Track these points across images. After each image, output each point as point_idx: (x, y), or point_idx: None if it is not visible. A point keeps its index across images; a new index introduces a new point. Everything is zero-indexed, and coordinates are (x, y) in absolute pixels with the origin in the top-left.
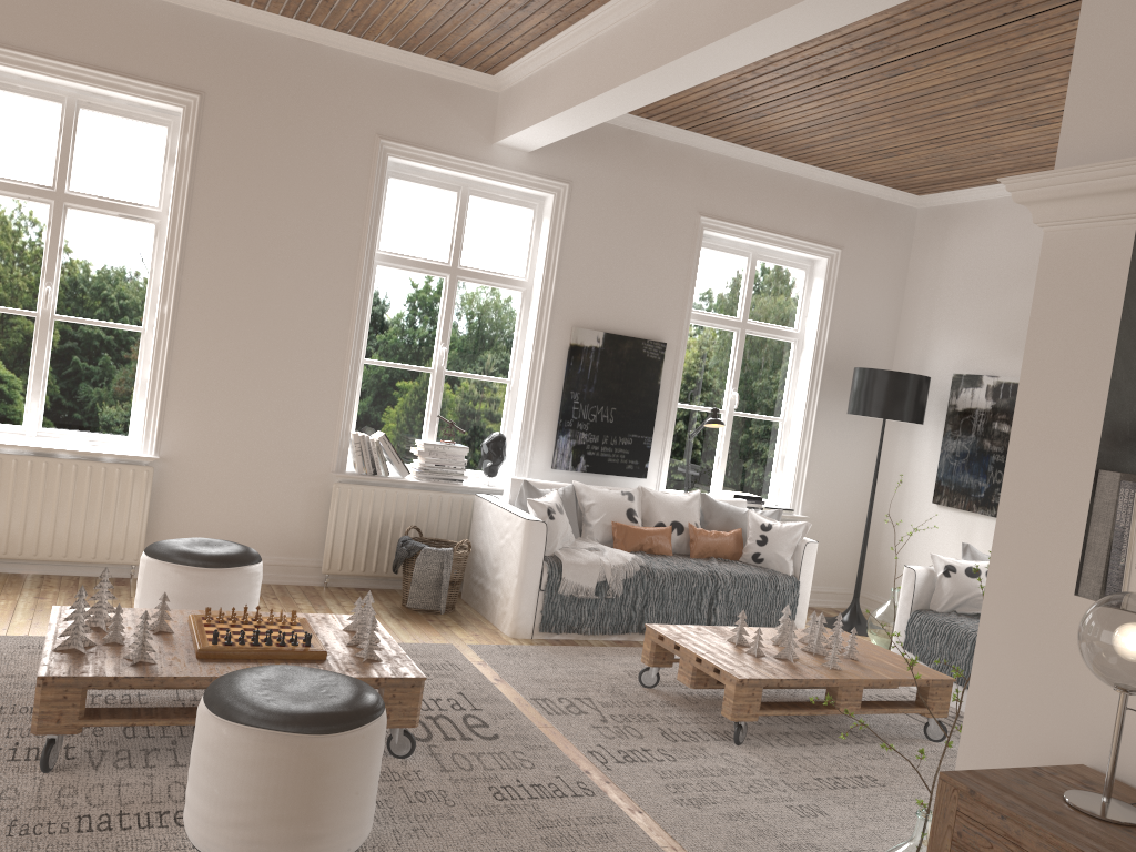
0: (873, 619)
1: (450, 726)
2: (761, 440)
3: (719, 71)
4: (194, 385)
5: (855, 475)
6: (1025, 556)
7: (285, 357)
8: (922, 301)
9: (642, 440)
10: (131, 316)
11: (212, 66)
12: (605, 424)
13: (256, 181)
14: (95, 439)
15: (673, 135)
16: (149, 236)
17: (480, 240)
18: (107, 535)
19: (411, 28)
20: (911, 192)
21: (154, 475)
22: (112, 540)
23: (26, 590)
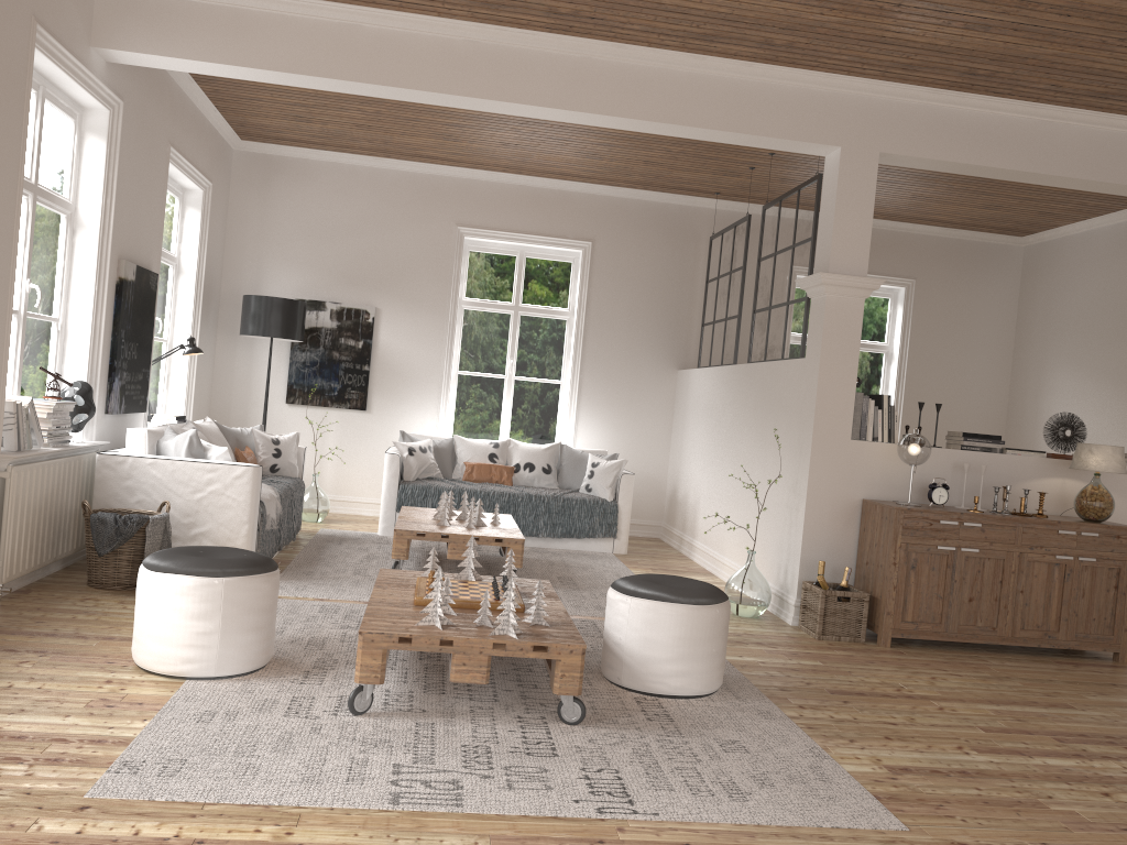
0: (310, 501)
1: None
2: (157, 362)
3: (507, 113)
4: None
5: (207, 386)
6: (829, 428)
7: None
8: (250, 233)
9: (147, 374)
10: None
11: None
12: (134, 361)
13: None
14: None
15: None
16: None
17: (44, 152)
18: None
19: None
20: (242, 137)
21: None
22: None
23: None
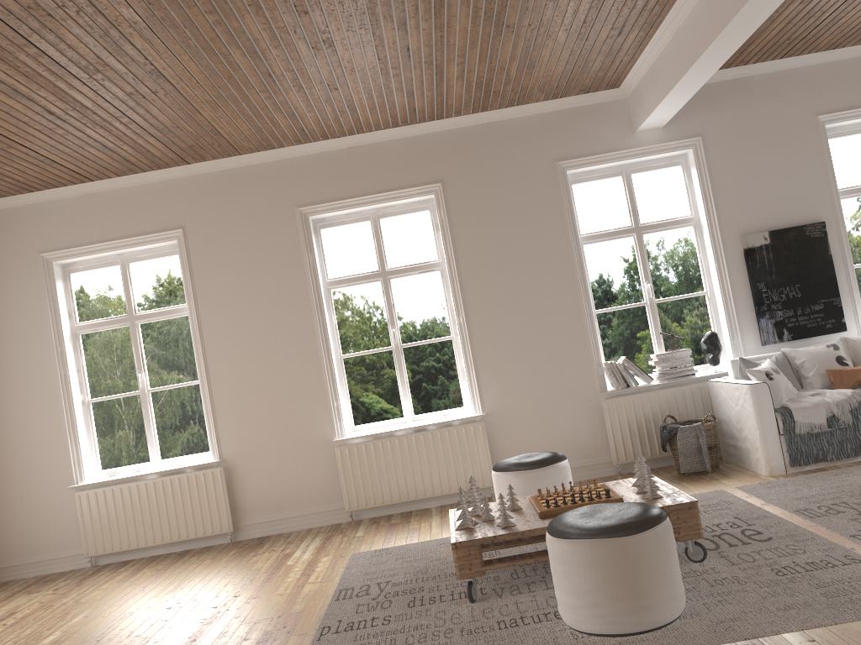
0: None
1: (732, 538)
2: None
3: (774, 6)
4: (492, 361)
5: None
6: None
7: (542, 326)
8: None
9: (832, 302)
10: (443, 331)
11: (442, 162)
12: (794, 299)
13: (489, 220)
14: (445, 414)
15: (771, 67)
16: (438, 279)
17: (649, 201)
18: (469, 471)
19: (552, 83)
20: None
21: (486, 426)
22: (473, 474)
23: (433, 515)
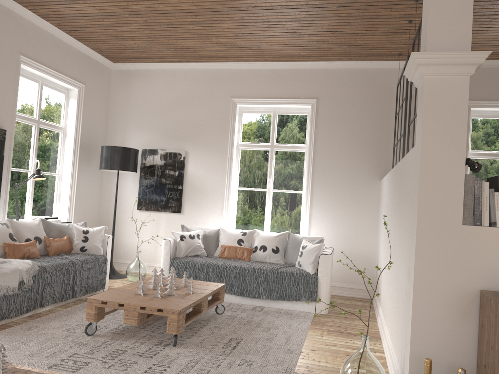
0: (131, 269)
1: None
2: (48, 186)
3: None
4: None
5: (94, 200)
6: (435, 213)
7: None
8: (119, 114)
9: None
10: None
11: None
12: None
13: None
14: None
15: (5, 2)
16: None
17: None
18: None
19: None
20: (112, 61)
21: None
22: None
23: None
